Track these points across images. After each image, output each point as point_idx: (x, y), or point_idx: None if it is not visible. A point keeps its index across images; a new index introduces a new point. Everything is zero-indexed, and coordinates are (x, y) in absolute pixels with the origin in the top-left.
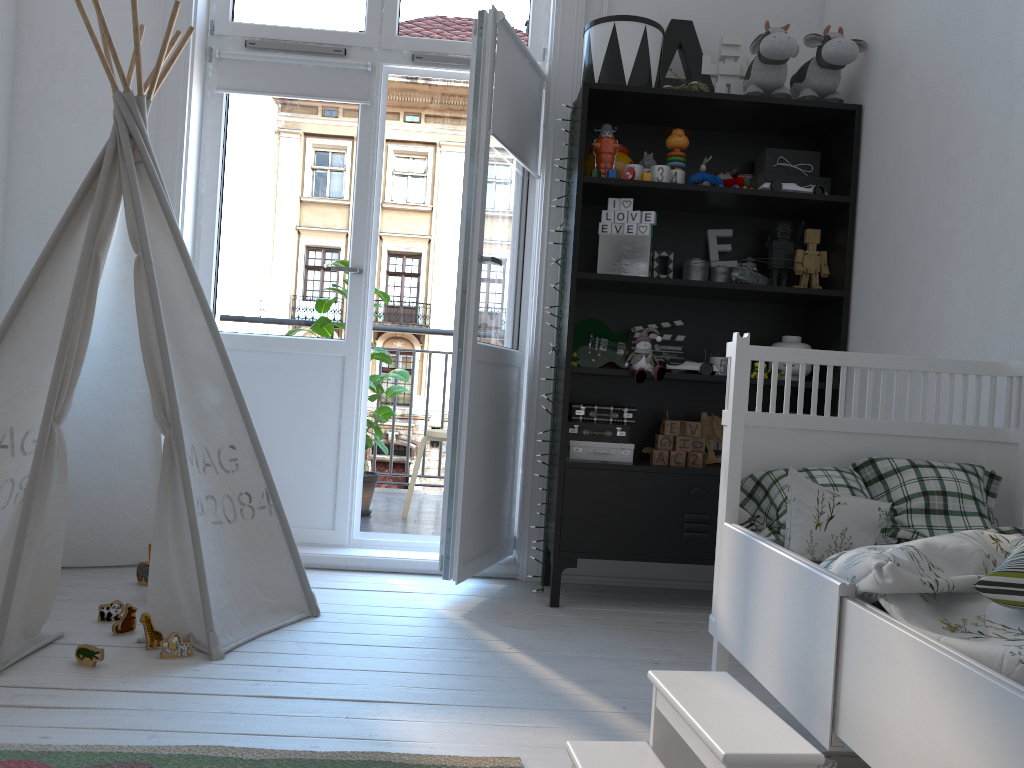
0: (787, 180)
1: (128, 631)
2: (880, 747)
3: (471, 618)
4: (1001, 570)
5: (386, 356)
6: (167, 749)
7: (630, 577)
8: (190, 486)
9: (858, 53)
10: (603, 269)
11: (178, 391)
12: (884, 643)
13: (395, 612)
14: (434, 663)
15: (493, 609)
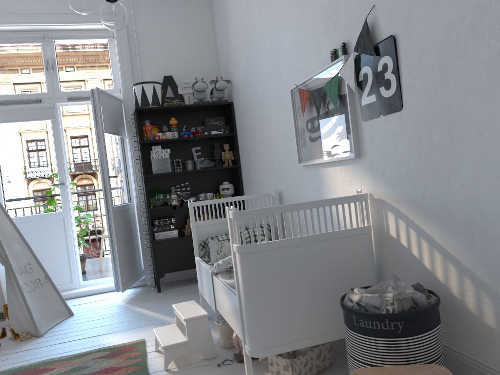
0: (214, 128)
1: (4, 336)
2: (220, 308)
3: (129, 303)
4: None
5: (80, 207)
6: (35, 363)
7: (187, 275)
8: (18, 281)
9: (227, 85)
10: (155, 171)
11: (5, 249)
12: (217, 284)
13: (101, 307)
14: (117, 320)
15: (137, 298)
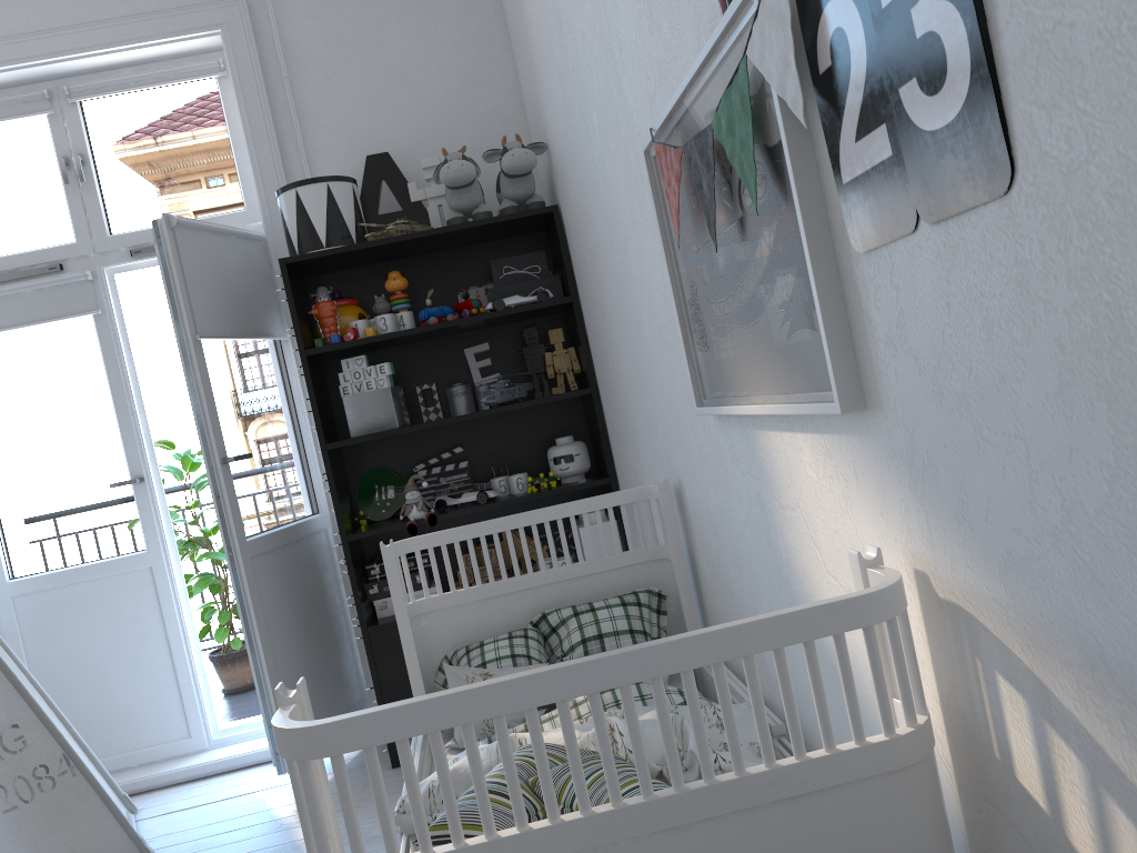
0: (517, 288)
1: None
2: None
3: None
4: (432, 824)
5: None
6: None
7: None
8: None
9: (536, 159)
10: (355, 430)
11: None
12: None
13: (231, 826)
14: None
15: (333, 790)
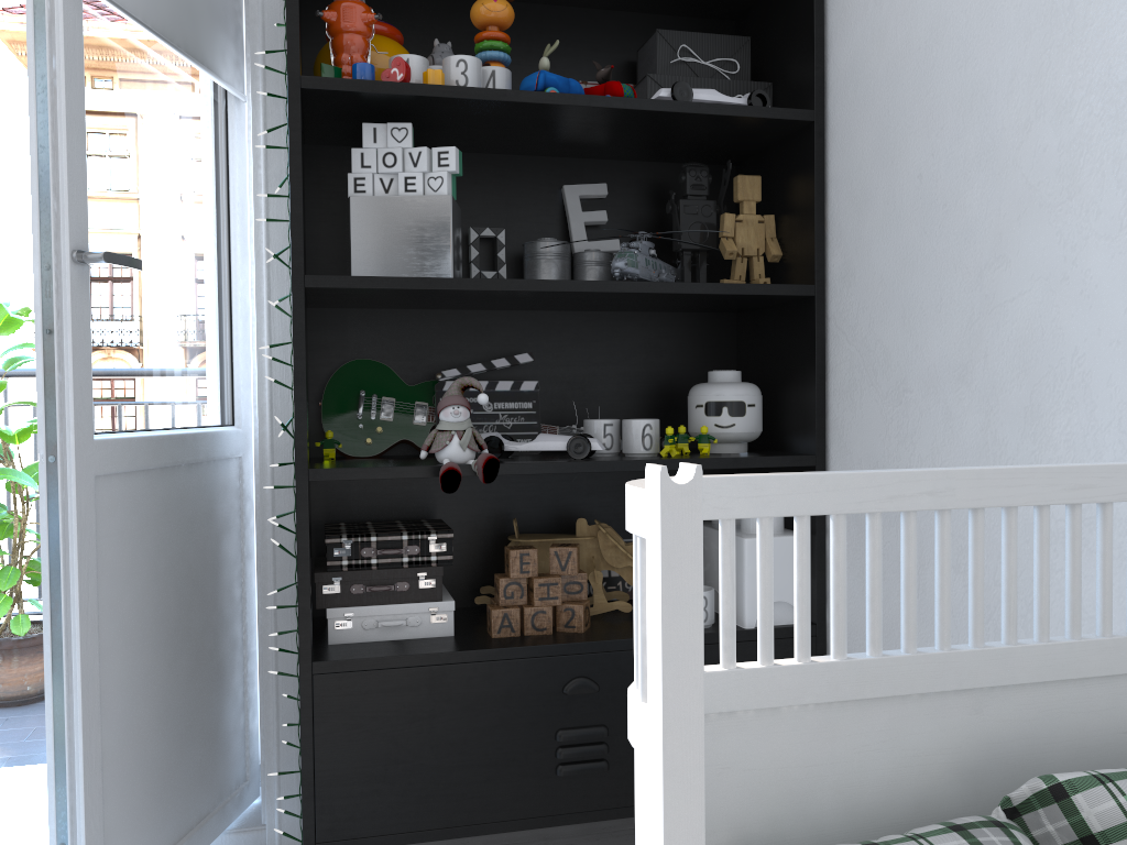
0: (698, 87)
1: None
2: None
3: None
4: None
5: None
6: None
7: None
8: None
9: None
10: (363, 267)
11: None
12: None
13: None
14: None
15: None
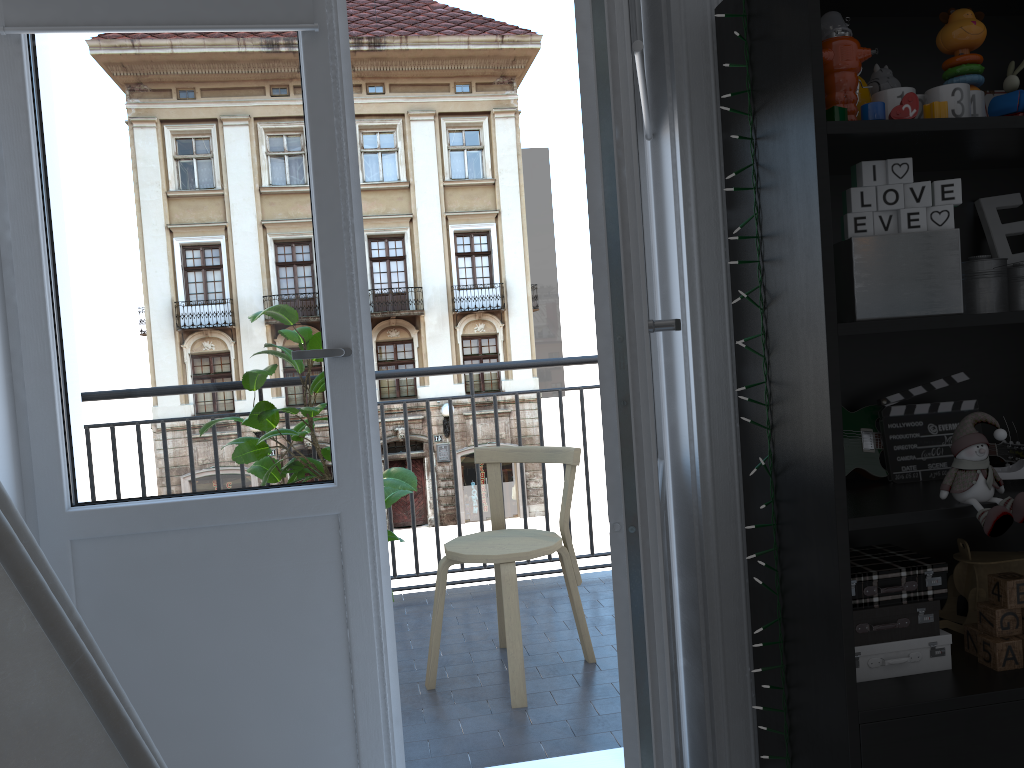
0: None
1: None
2: None
3: None
4: None
5: None
6: None
7: None
8: None
9: None
10: (868, 307)
11: None
12: None
13: None
14: None
15: None
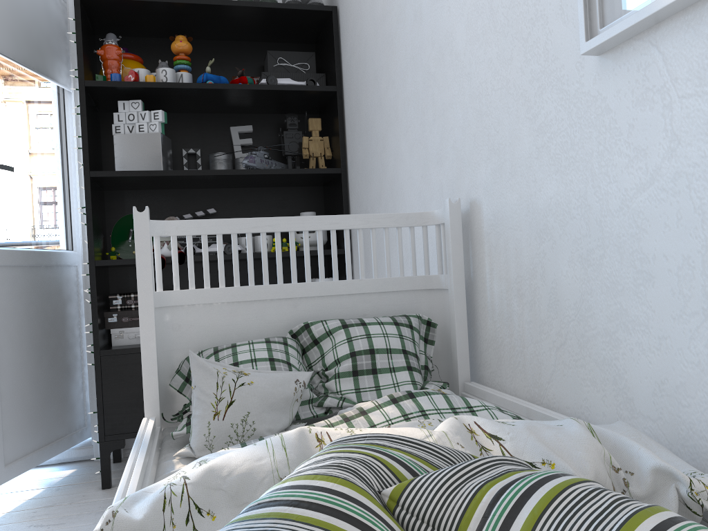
0: (287, 77)
1: None
2: None
3: (1, 523)
4: None
5: None
6: None
7: None
8: None
9: None
10: (121, 167)
11: None
12: None
13: None
14: None
15: (37, 505)
